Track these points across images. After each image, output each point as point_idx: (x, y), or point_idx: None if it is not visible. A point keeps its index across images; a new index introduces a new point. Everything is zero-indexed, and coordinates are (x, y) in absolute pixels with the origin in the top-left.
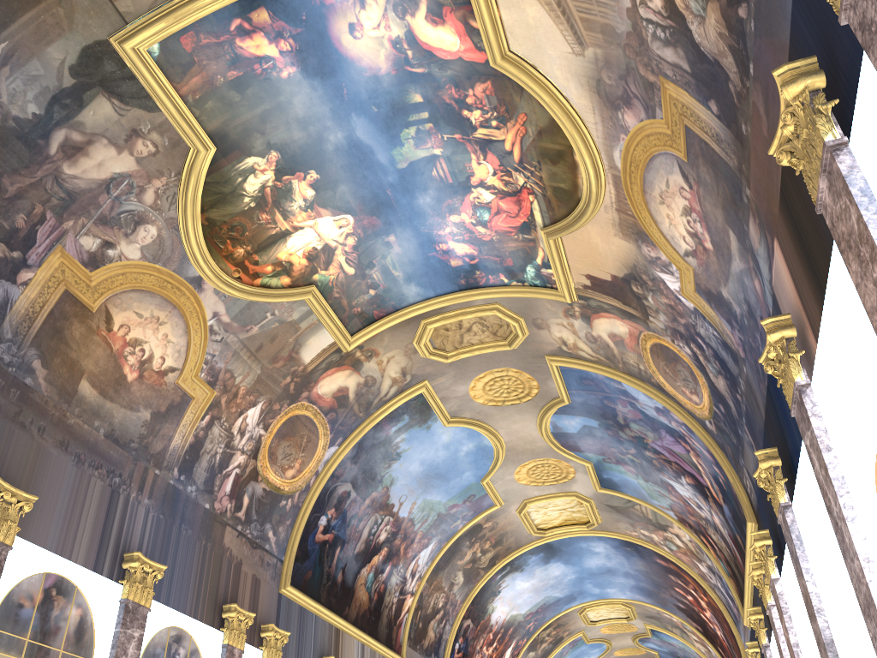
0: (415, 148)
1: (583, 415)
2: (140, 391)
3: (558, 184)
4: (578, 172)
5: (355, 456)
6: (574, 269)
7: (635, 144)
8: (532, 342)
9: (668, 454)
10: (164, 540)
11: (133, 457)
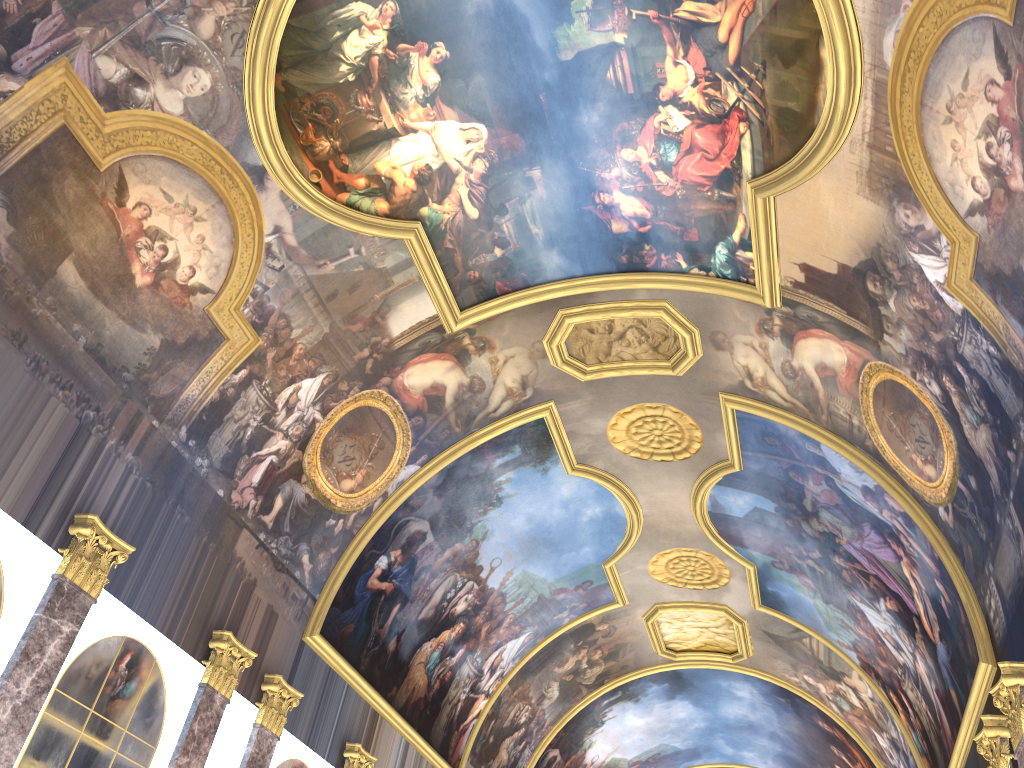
0: (589, 29)
1: (757, 491)
2: (150, 305)
3: (787, 103)
4: (821, 80)
5: (441, 486)
6: (784, 254)
7: (925, 14)
8: (704, 369)
9: (867, 563)
10: (144, 517)
11: (122, 391)
